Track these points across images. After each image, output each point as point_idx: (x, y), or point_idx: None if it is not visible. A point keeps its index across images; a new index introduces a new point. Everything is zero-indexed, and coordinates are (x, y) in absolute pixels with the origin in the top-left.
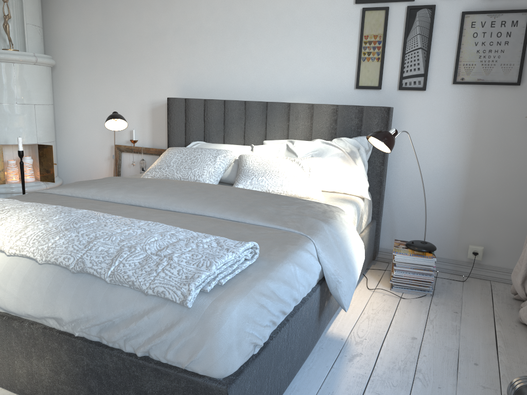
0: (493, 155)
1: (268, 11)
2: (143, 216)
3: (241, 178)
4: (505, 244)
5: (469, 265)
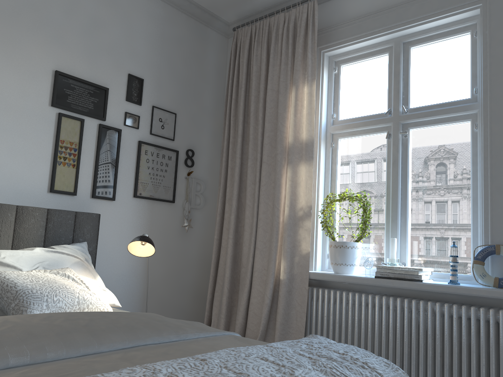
0: (161, 256)
1: None
2: (132, 362)
3: (30, 302)
4: None
5: None
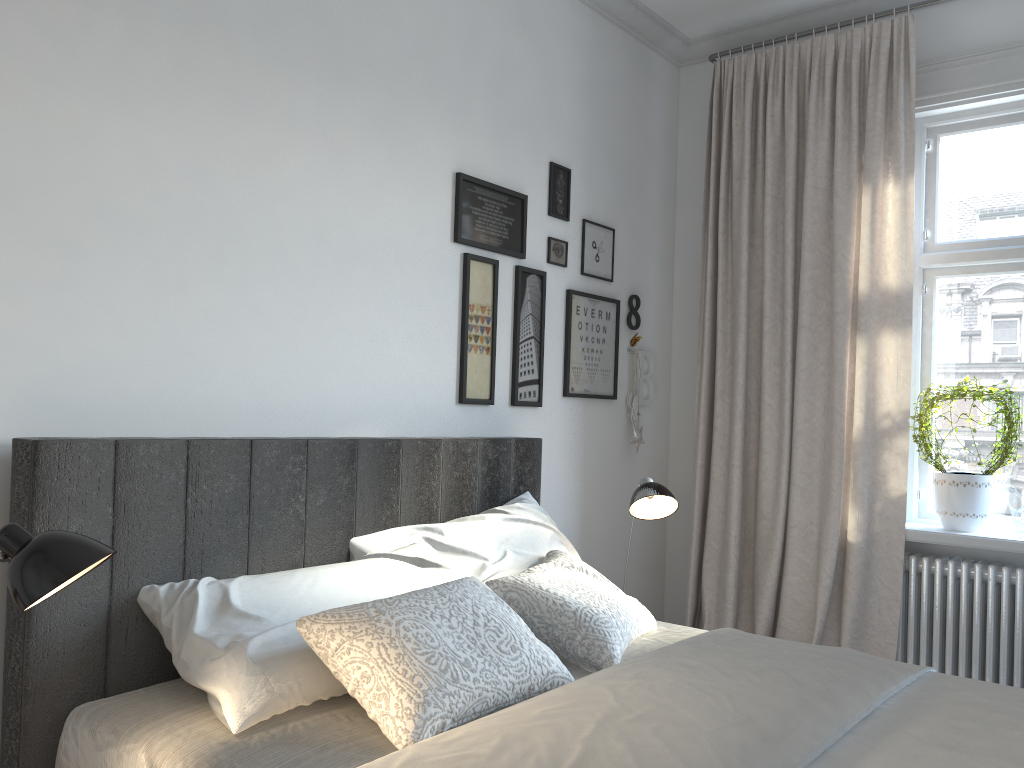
0: (600, 499)
1: (301, 212)
2: (966, 751)
3: (602, 631)
4: None
5: None
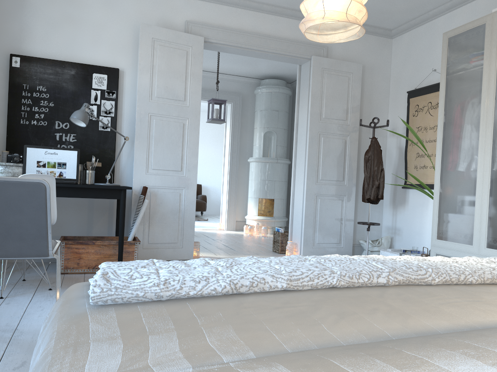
0: None
1: None
2: (386, 305)
3: None
4: None
5: None
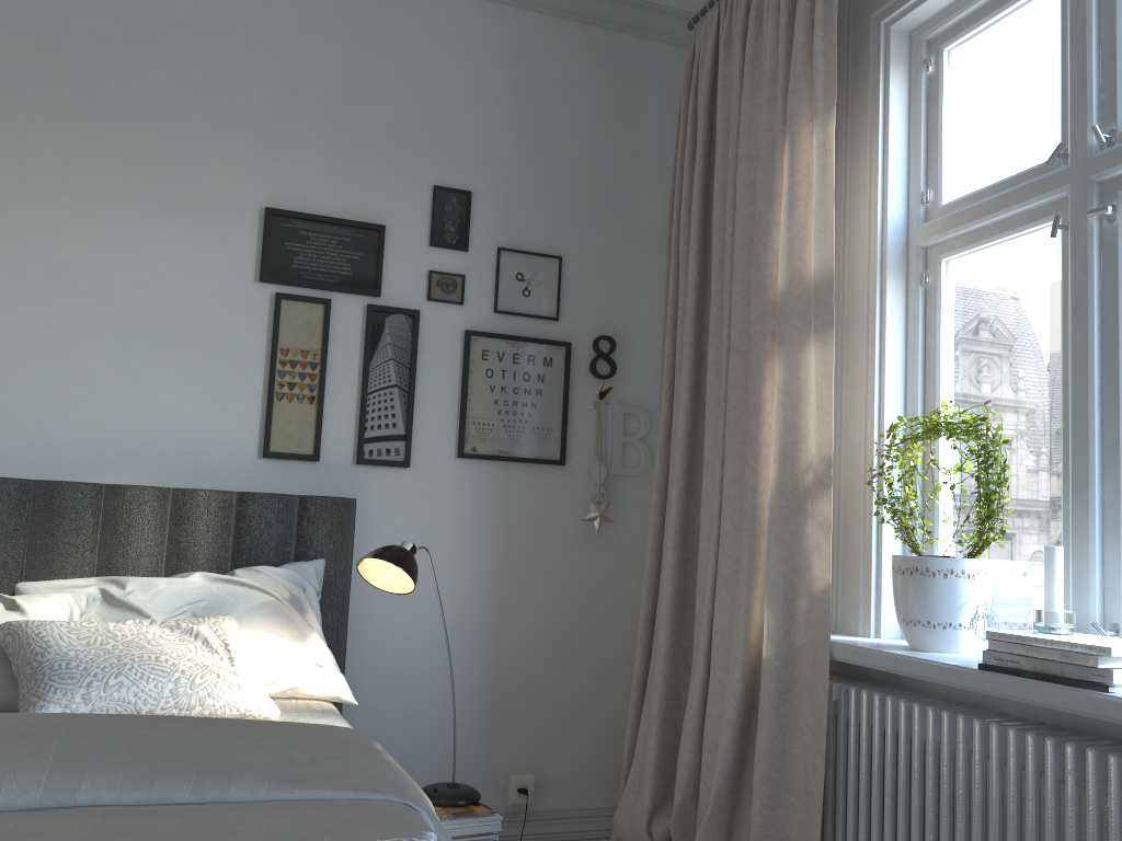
0: (534, 589)
1: (30, 260)
2: None
3: (50, 686)
4: (567, 760)
5: (512, 818)
